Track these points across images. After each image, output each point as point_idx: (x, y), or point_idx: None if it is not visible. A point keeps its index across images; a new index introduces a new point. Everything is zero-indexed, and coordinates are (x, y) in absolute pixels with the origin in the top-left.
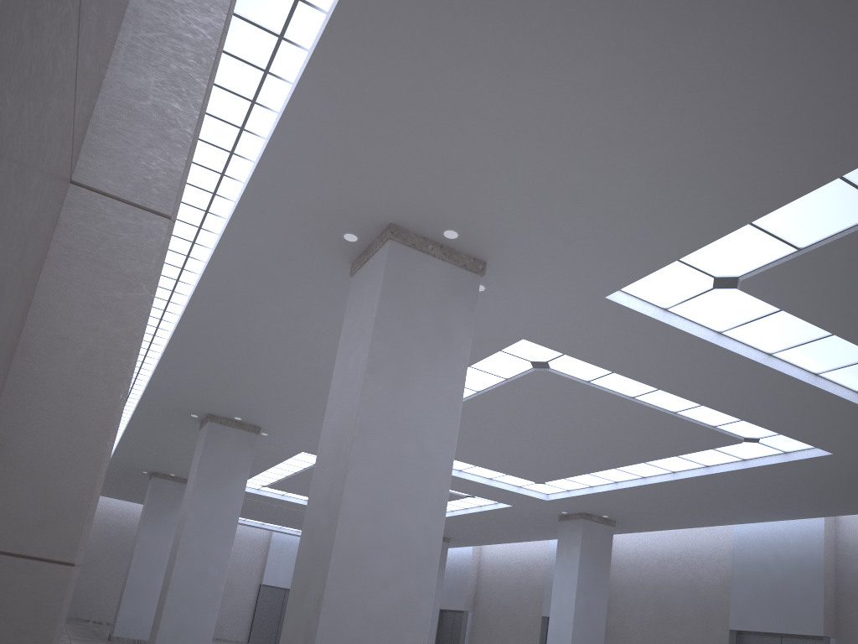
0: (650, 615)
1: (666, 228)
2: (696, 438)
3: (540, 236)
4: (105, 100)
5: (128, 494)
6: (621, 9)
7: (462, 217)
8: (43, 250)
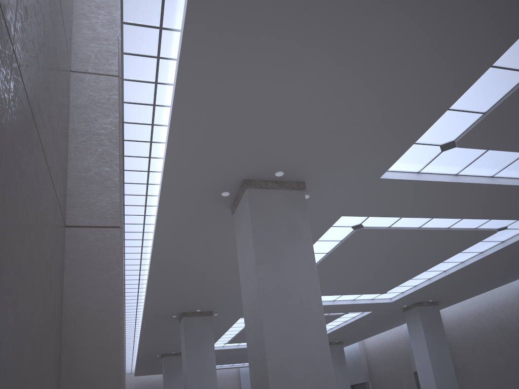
0: (480, 352)
1: (400, 129)
2: (467, 238)
3: (329, 157)
4: (71, 179)
5: (153, 370)
6: (327, 27)
7: (282, 163)
8: (61, 266)
